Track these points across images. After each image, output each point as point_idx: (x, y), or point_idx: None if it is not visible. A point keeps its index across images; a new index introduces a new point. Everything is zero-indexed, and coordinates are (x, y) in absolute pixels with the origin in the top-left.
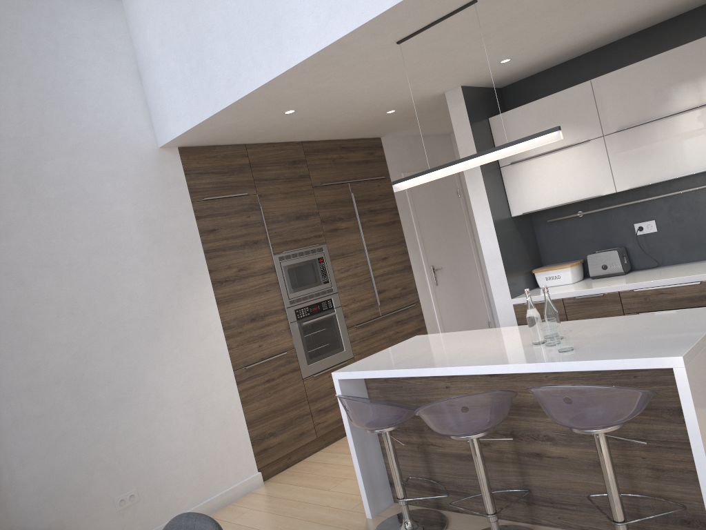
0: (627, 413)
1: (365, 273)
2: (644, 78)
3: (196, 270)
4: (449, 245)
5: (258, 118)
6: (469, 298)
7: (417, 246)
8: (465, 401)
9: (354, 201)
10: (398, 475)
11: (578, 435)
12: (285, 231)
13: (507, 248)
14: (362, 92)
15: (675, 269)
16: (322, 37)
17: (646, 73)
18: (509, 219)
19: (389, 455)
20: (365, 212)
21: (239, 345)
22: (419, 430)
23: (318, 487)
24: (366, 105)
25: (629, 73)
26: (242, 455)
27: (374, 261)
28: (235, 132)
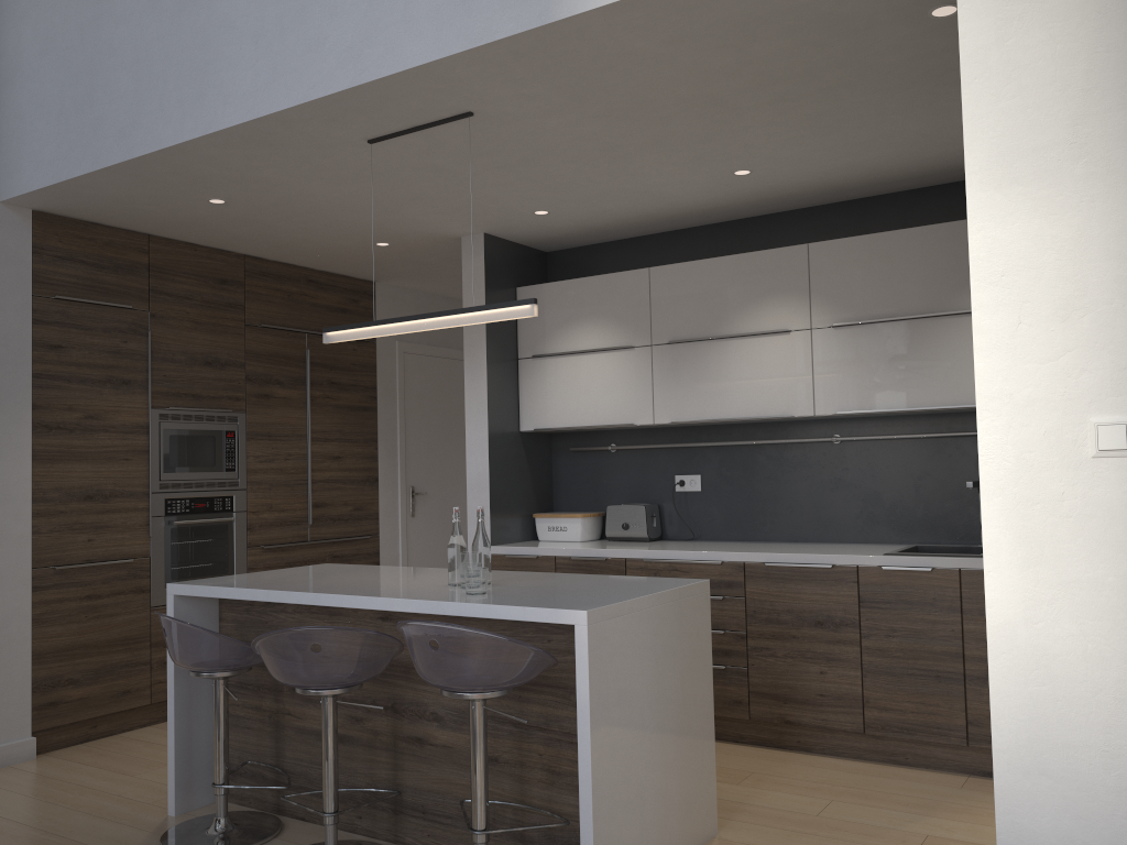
0: (504, 674)
1: (299, 472)
2: (712, 281)
3: (11, 400)
4: (448, 463)
5: (167, 198)
6: None
7: (395, 451)
8: (319, 637)
9: (307, 362)
10: (222, 748)
11: None
12: (182, 378)
13: (502, 472)
14: (331, 202)
15: (707, 544)
16: (257, 103)
17: (714, 275)
18: (516, 433)
19: (216, 715)
20: (322, 383)
21: (54, 531)
22: (277, 690)
23: (120, 771)
24: (341, 223)
25: (695, 270)
26: (10, 703)
27: (319, 458)
28: (130, 210)
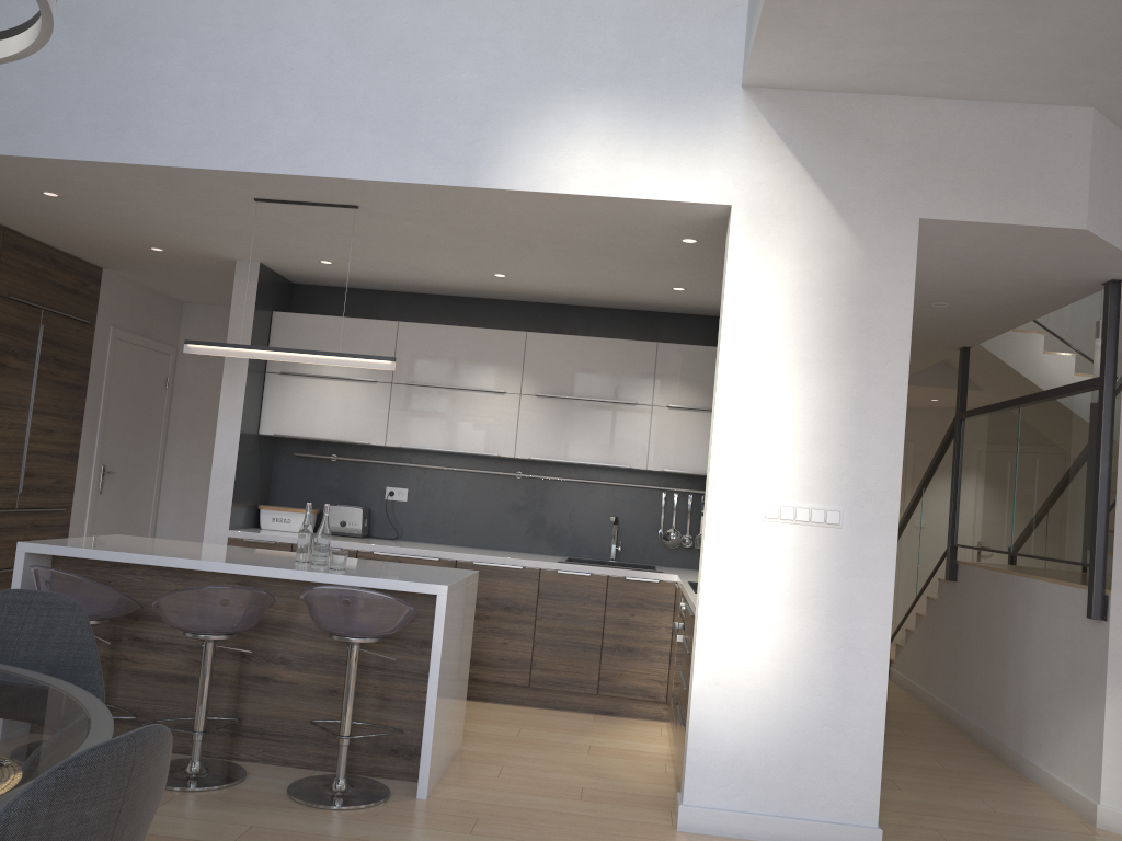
0: (391, 625)
1: (18, 441)
2: (449, 343)
3: None
4: (134, 446)
5: (4, 181)
6: (133, 527)
7: (96, 431)
8: (229, 594)
9: (41, 337)
10: None
11: (318, 659)
12: None
13: (244, 468)
14: (158, 218)
15: (414, 544)
16: (187, 156)
17: (452, 339)
18: (256, 435)
19: None
20: (48, 358)
21: None
22: (114, 639)
23: None
24: (142, 230)
25: (437, 332)
26: None
27: (36, 430)
28: None
